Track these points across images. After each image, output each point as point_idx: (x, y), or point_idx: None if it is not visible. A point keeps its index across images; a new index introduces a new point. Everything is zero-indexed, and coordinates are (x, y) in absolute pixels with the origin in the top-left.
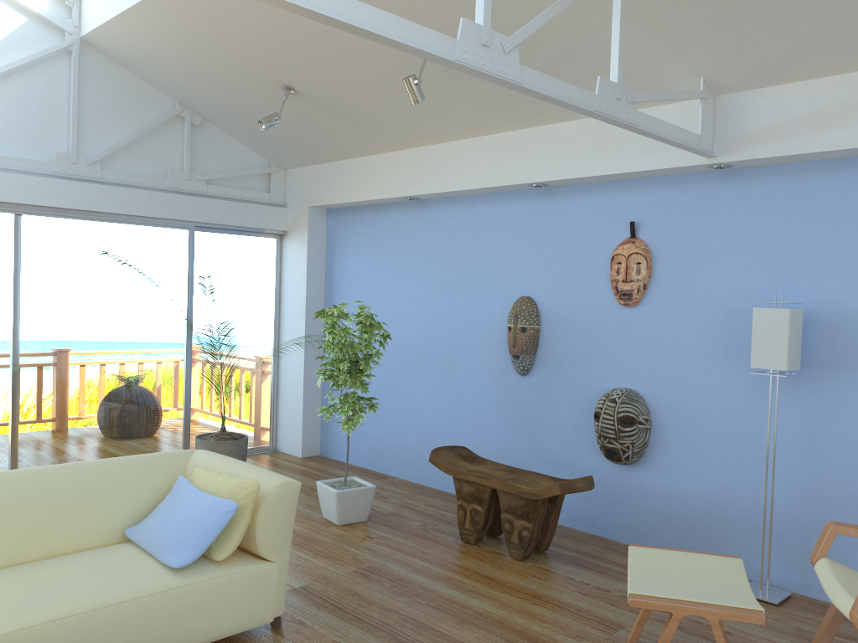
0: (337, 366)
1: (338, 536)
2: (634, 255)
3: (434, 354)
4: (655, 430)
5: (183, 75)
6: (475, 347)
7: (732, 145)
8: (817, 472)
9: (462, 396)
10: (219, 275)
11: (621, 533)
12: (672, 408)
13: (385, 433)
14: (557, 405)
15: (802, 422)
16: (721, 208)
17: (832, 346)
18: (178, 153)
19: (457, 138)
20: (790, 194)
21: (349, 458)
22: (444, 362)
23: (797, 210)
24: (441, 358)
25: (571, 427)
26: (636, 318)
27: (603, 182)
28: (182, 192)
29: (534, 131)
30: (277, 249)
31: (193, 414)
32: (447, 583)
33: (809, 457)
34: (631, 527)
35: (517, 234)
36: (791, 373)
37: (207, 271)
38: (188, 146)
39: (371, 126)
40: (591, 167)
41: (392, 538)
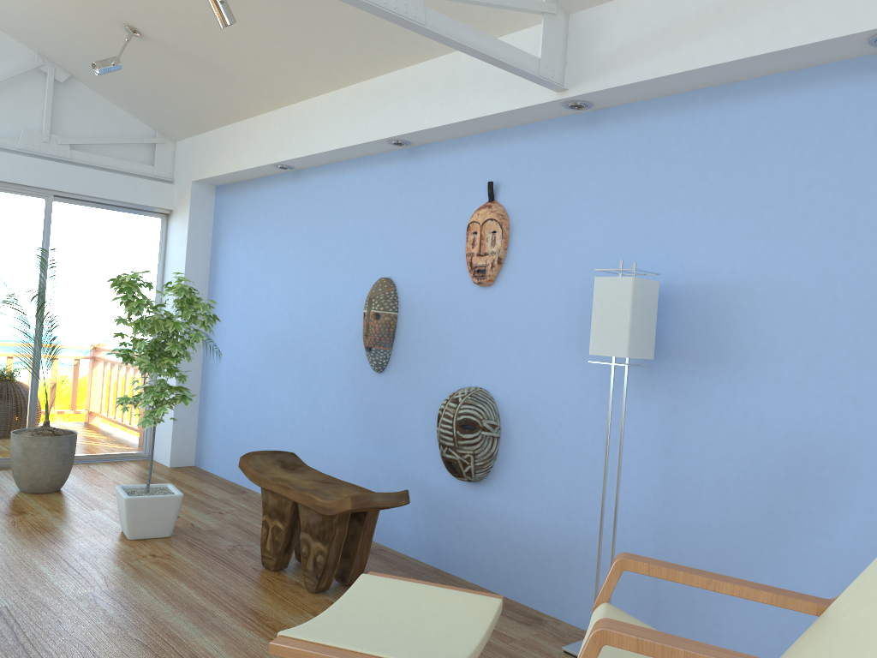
0: (135, 345)
1: (115, 551)
2: (489, 222)
3: (299, 348)
4: (504, 440)
5: (28, 18)
6: (337, 339)
7: (584, 74)
8: (672, 496)
9: (322, 398)
10: (85, 253)
11: (464, 568)
12: (522, 412)
13: (251, 441)
14: (410, 408)
15: (658, 430)
16: (583, 159)
17: (695, 330)
18: (38, 112)
19: (321, 92)
20: (655, 138)
21: (219, 470)
22: (308, 357)
23: (662, 157)
24: (306, 353)
25: (422, 435)
26: (491, 300)
27: (466, 137)
28: (40, 157)
29: (391, 77)
30: (162, 230)
31: (42, 410)
32: (192, 615)
33: (665, 476)
34: (475, 560)
35: (382, 205)
36: (643, 365)
37: (69, 248)
38: (48, 105)
39: (231, 78)
40: (444, 114)
41: (180, 558)
